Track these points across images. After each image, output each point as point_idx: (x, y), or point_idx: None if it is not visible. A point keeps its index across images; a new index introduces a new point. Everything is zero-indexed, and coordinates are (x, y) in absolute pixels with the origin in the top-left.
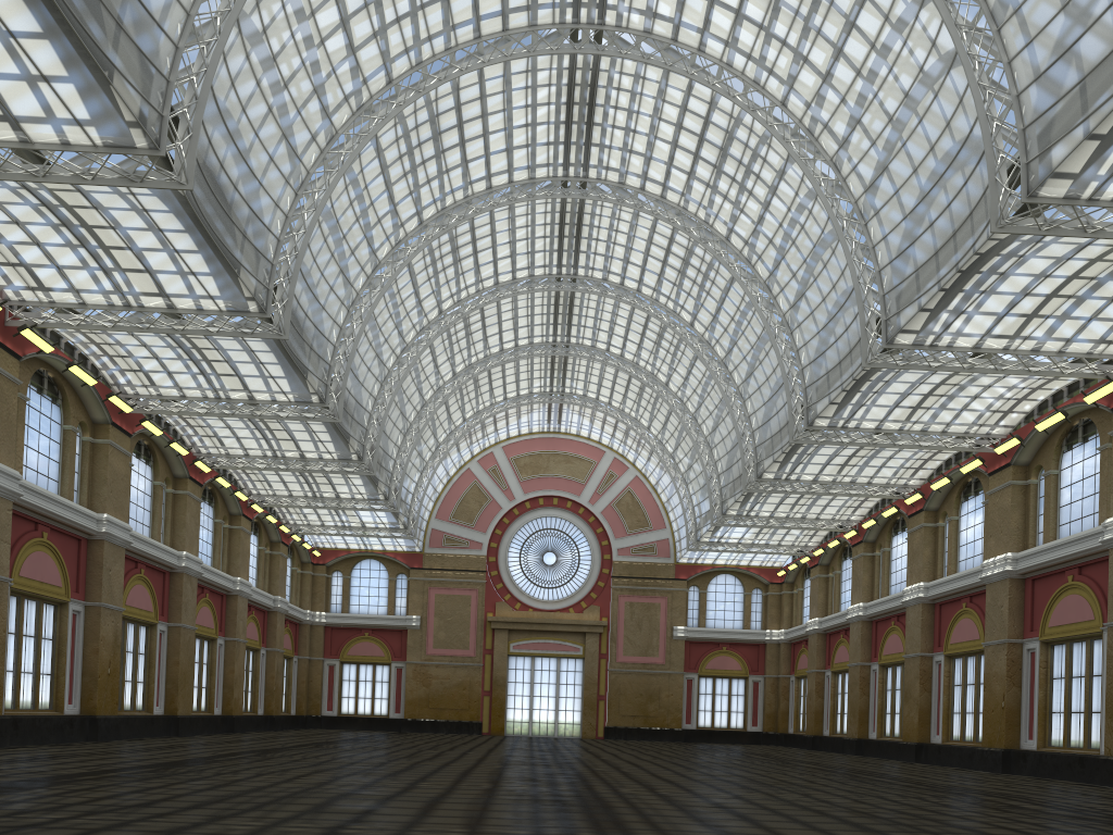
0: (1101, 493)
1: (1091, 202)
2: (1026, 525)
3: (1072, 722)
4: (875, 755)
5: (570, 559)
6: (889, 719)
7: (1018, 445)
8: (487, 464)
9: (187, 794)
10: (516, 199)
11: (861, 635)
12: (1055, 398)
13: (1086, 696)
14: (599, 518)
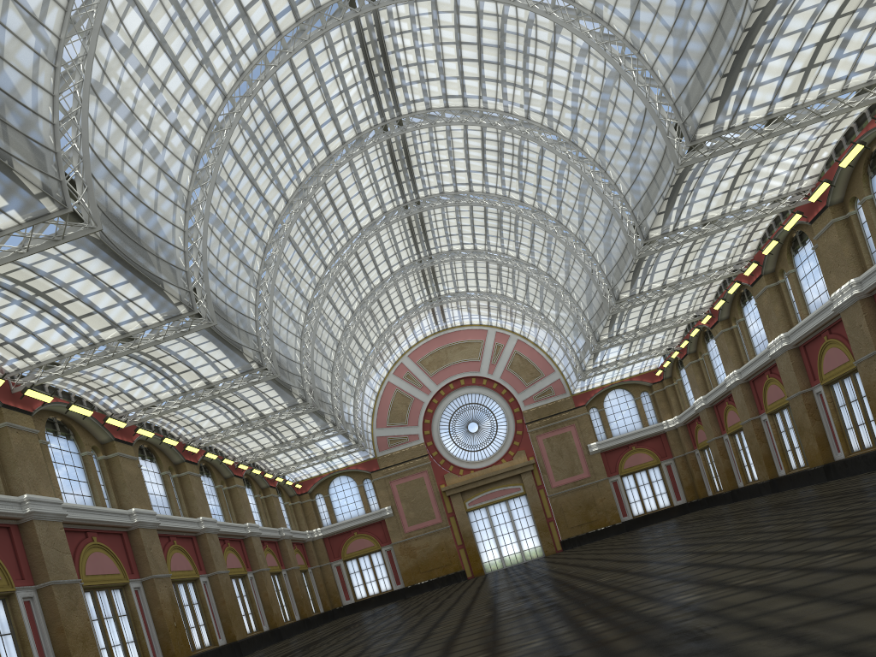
0: None
1: None
2: (859, 251)
3: None
4: (790, 487)
5: (488, 422)
6: (791, 454)
7: (829, 187)
8: (401, 373)
9: None
10: (353, 154)
11: (743, 396)
12: (848, 136)
13: None
14: (500, 382)
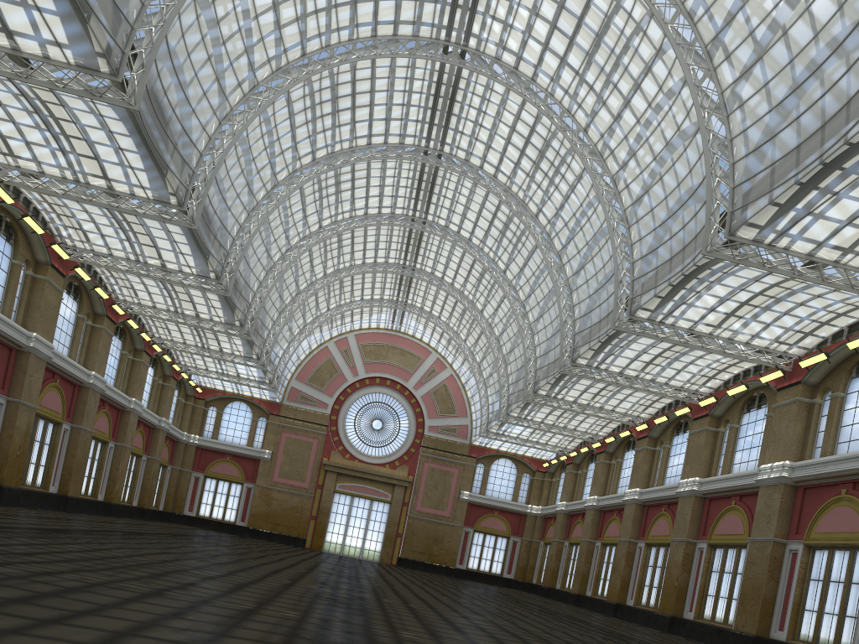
0: (762, 446)
1: (770, 247)
2: (712, 460)
3: (718, 604)
4: (587, 607)
5: (392, 427)
6: (602, 583)
7: (715, 402)
8: (341, 346)
9: (61, 552)
10: (388, 156)
11: (592, 519)
12: (745, 374)
13: (730, 587)
14: (419, 400)
